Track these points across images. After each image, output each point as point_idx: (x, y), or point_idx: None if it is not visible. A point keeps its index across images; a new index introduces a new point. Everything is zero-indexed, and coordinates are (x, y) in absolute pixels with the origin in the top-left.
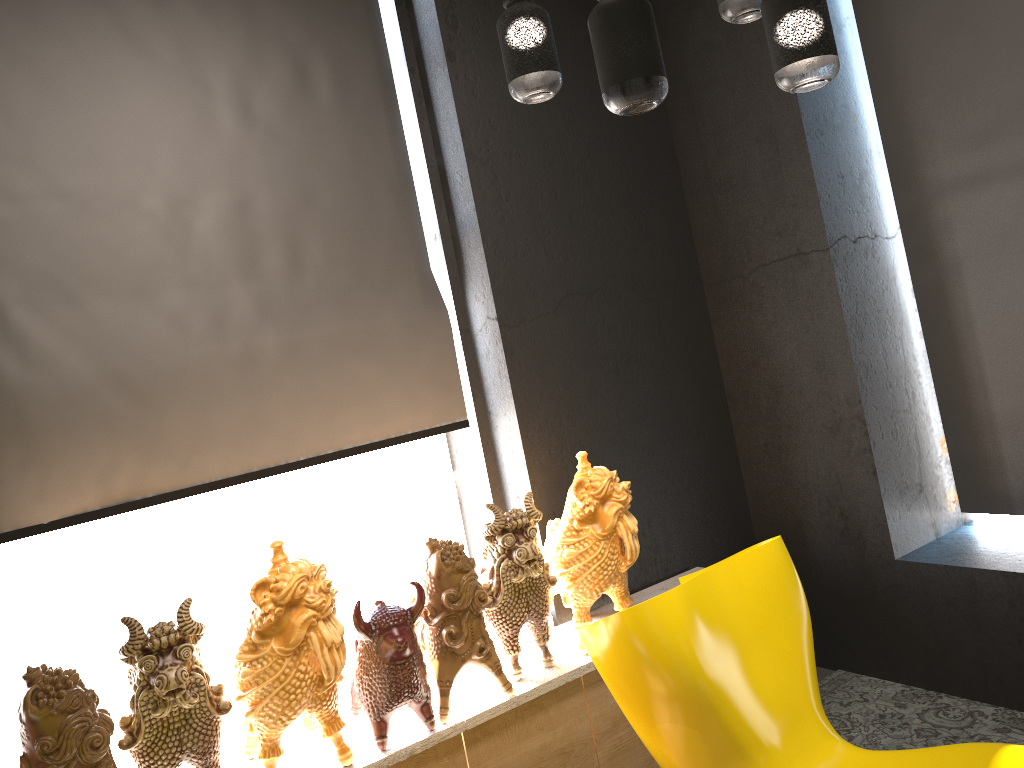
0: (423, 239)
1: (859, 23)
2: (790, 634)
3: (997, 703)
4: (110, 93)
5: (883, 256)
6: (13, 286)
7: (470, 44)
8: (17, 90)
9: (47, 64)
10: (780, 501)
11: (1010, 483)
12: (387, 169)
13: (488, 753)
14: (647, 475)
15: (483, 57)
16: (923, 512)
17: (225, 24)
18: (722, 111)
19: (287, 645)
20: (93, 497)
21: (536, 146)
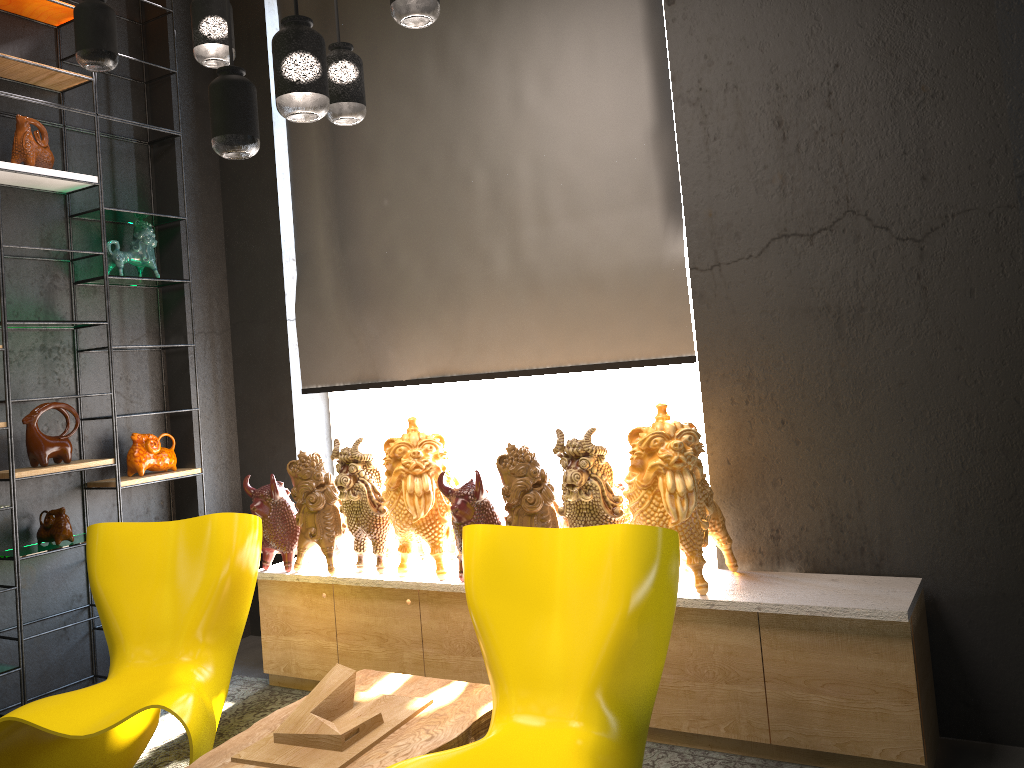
0: (676, 180)
1: None
2: (596, 617)
3: None
4: (449, 98)
5: None
6: (395, 235)
7: None
8: (403, 109)
9: (418, 87)
10: None
11: None
12: (641, 118)
13: None
14: (866, 452)
15: None
16: None
17: (522, 23)
18: None
19: (390, 483)
20: (426, 370)
21: (760, 72)
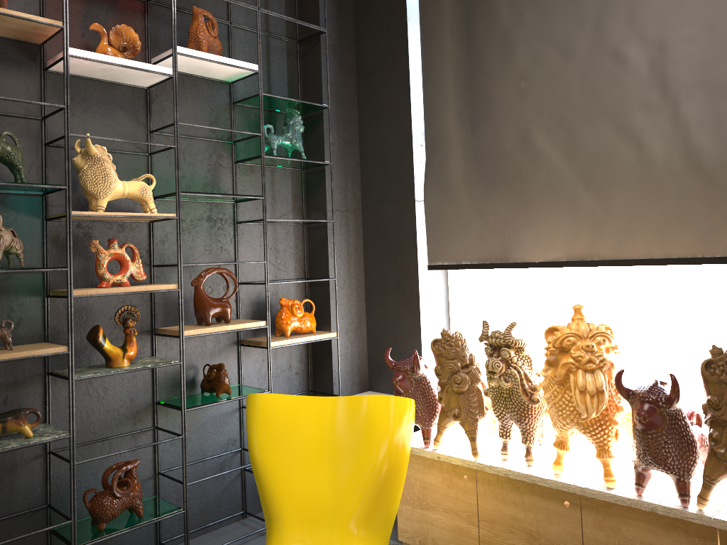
0: None
1: None
2: None
3: None
4: None
5: None
6: (532, 117)
7: None
8: None
9: None
10: None
11: None
12: None
13: None
14: None
15: None
16: None
17: None
18: None
19: (554, 375)
20: (562, 252)
21: None
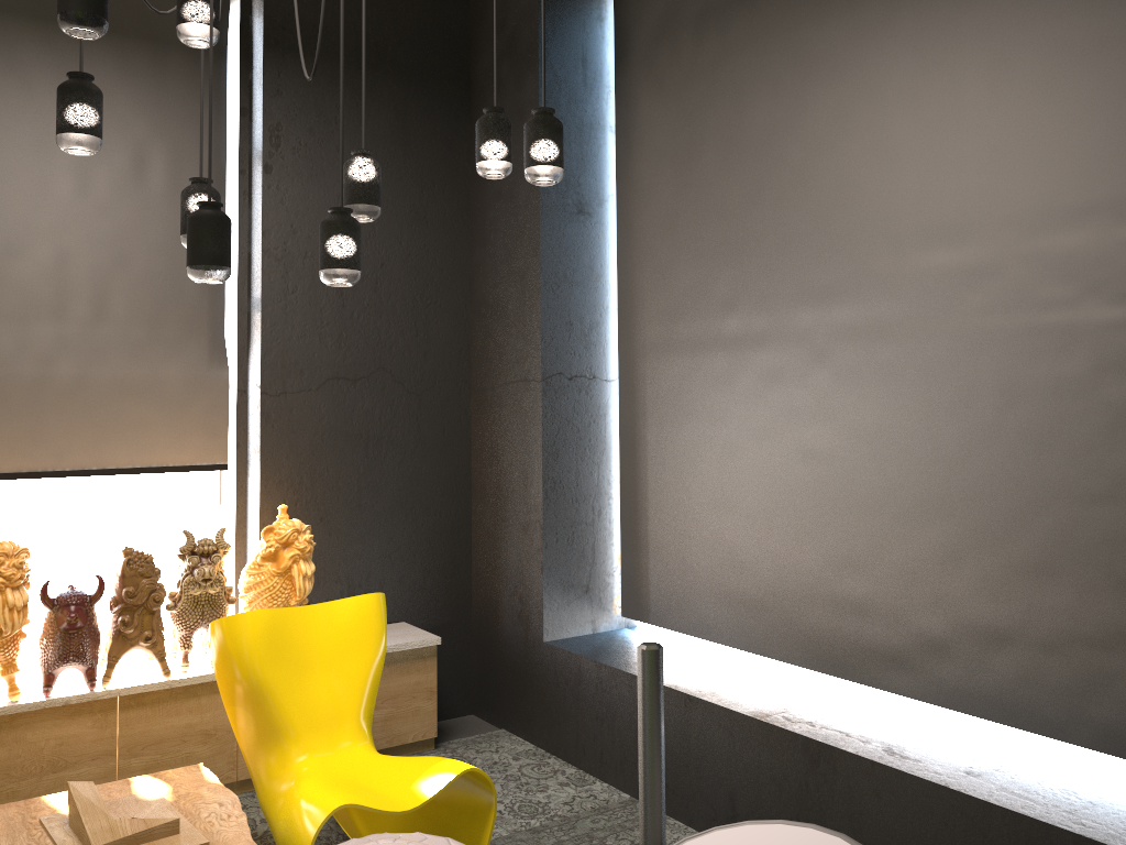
0: (223, 310)
1: (618, 201)
2: (357, 664)
3: (580, 767)
4: None
5: (598, 395)
6: None
7: (288, 161)
8: None
9: None
10: (489, 581)
11: (650, 597)
12: None
13: (138, 719)
14: (375, 538)
15: (298, 173)
16: (584, 609)
17: None
18: (500, 250)
19: None
20: None
21: None
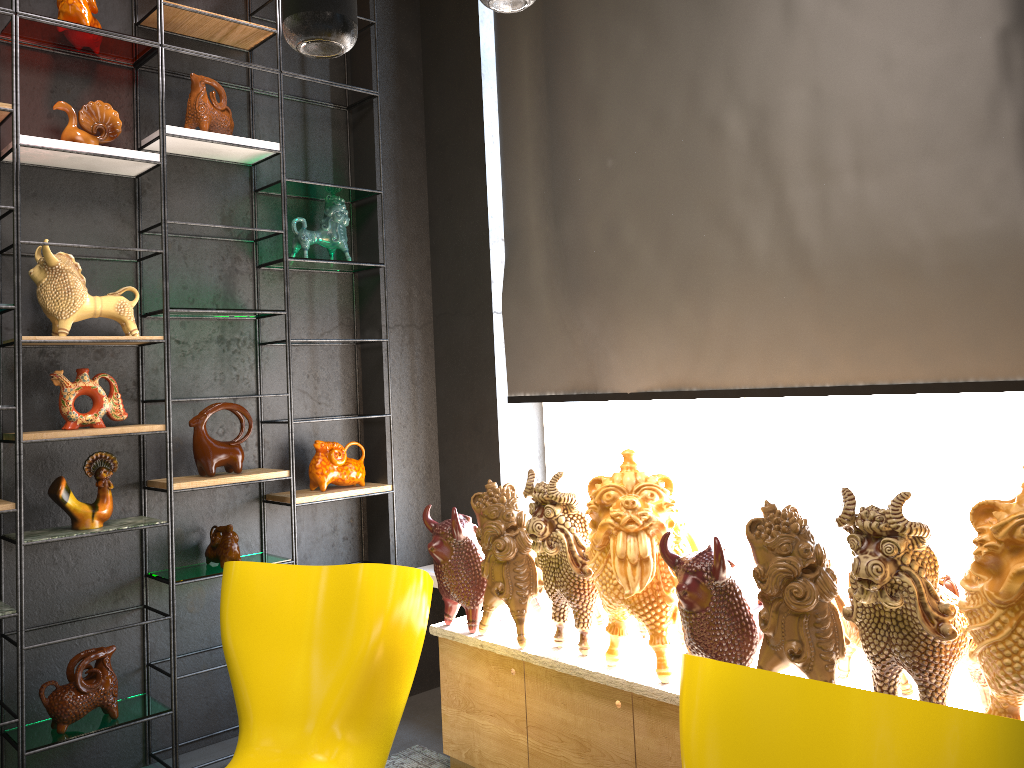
0: None
1: None
2: None
3: None
4: (694, 19)
5: None
6: (620, 205)
7: None
8: (633, 41)
9: (653, 10)
10: None
11: None
12: (986, 12)
13: None
14: None
15: None
16: None
17: None
18: None
19: (594, 540)
20: (656, 380)
21: None
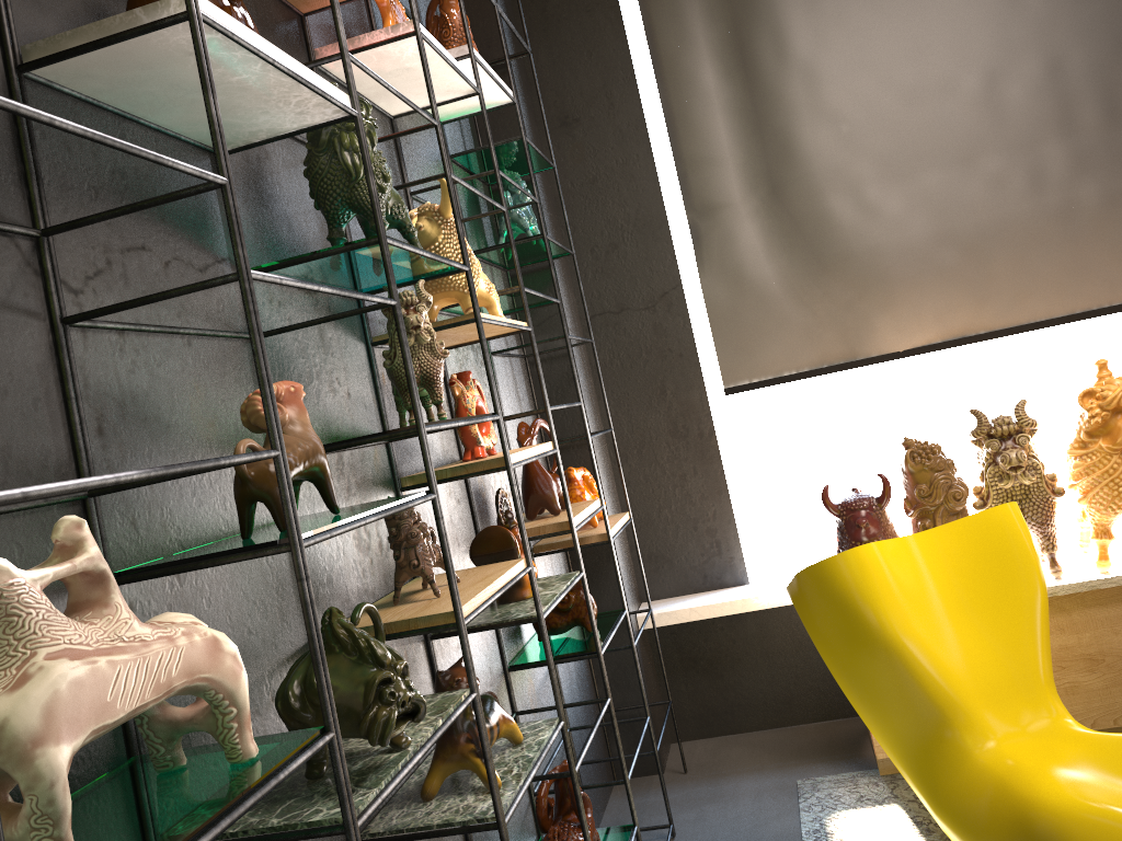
0: None
1: None
2: None
3: None
4: None
5: None
6: (864, 168)
7: None
8: (856, 10)
9: None
10: None
11: None
12: None
13: None
14: None
15: None
16: None
17: None
18: None
19: (1114, 444)
20: (935, 332)
21: None
